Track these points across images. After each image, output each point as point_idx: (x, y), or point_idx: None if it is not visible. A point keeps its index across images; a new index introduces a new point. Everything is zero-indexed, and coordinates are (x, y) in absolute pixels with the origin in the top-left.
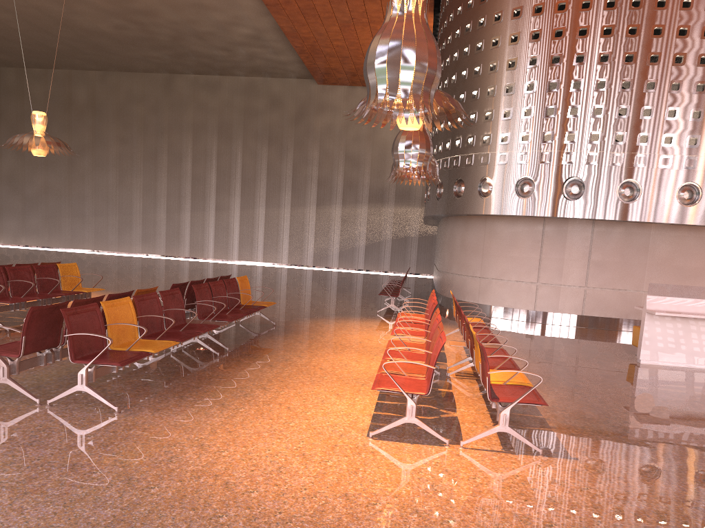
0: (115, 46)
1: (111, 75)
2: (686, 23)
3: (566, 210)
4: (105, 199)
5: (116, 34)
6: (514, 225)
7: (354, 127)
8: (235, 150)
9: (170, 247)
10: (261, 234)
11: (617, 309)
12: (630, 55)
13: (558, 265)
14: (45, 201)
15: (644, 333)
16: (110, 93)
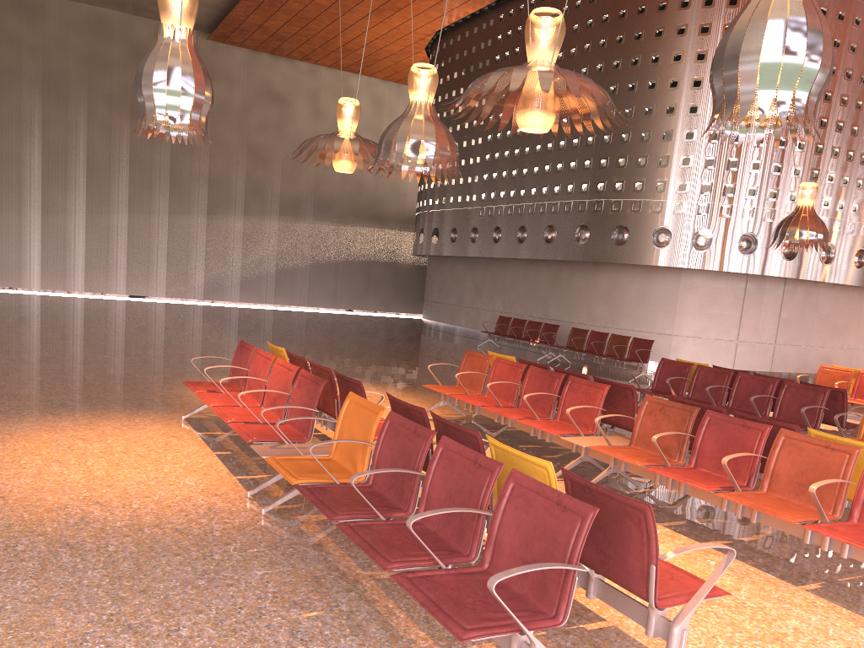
0: None
1: None
2: None
3: (783, 269)
4: None
5: None
6: (716, 281)
7: (260, 109)
8: (75, 119)
9: None
10: (122, 252)
11: (793, 364)
12: (841, 124)
13: (755, 323)
14: None
15: None
16: None
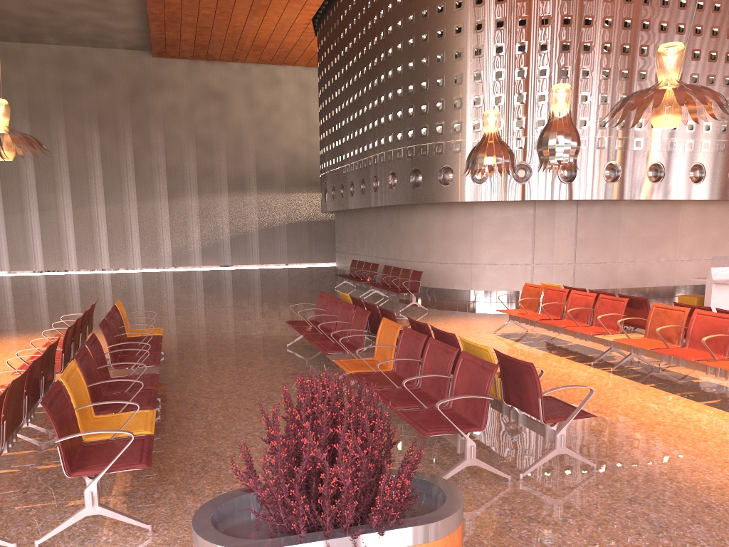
0: None
1: None
2: (647, 18)
3: (563, 192)
4: None
5: None
6: (505, 210)
7: (202, 107)
8: (56, 136)
9: None
10: (103, 235)
11: (600, 281)
12: (607, 45)
13: (549, 246)
14: None
15: (711, 301)
16: None
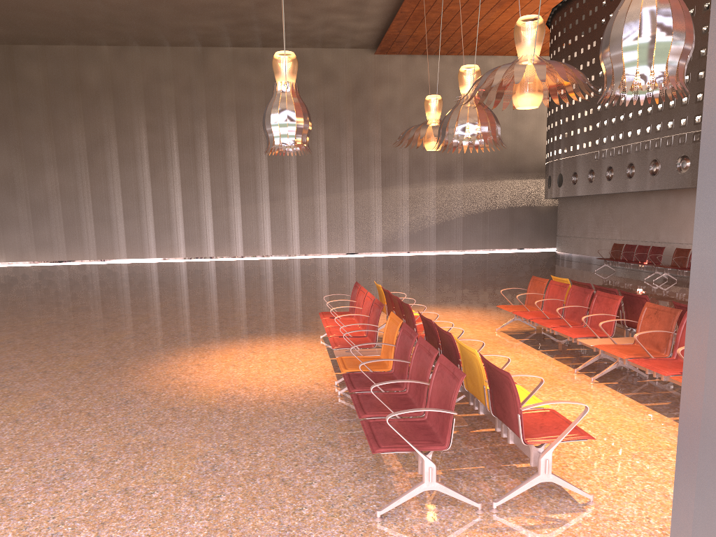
0: (169, 15)
1: (129, 50)
2: None
3: None
4: (135, 198)
5: (186, 1)
6: None
7: (416, 100)
8: None
9: (220, 247)
10: (323, 223)
11: None
12: None
13: None
14: (57, 207)
15: None
16: (130, 72)
